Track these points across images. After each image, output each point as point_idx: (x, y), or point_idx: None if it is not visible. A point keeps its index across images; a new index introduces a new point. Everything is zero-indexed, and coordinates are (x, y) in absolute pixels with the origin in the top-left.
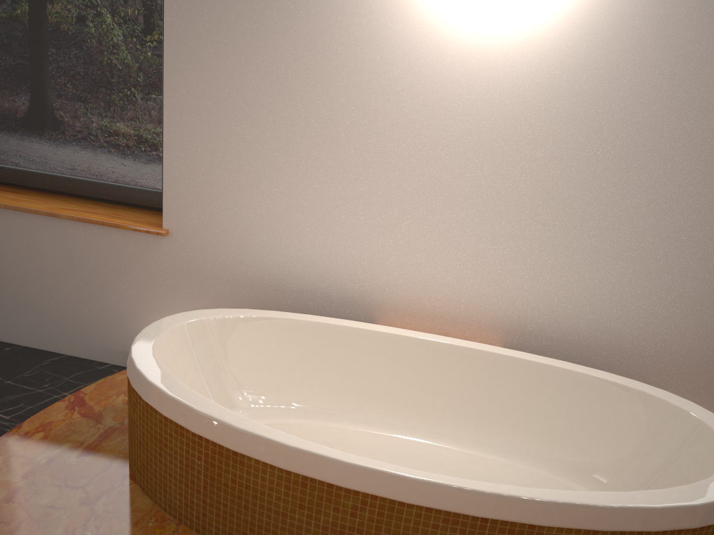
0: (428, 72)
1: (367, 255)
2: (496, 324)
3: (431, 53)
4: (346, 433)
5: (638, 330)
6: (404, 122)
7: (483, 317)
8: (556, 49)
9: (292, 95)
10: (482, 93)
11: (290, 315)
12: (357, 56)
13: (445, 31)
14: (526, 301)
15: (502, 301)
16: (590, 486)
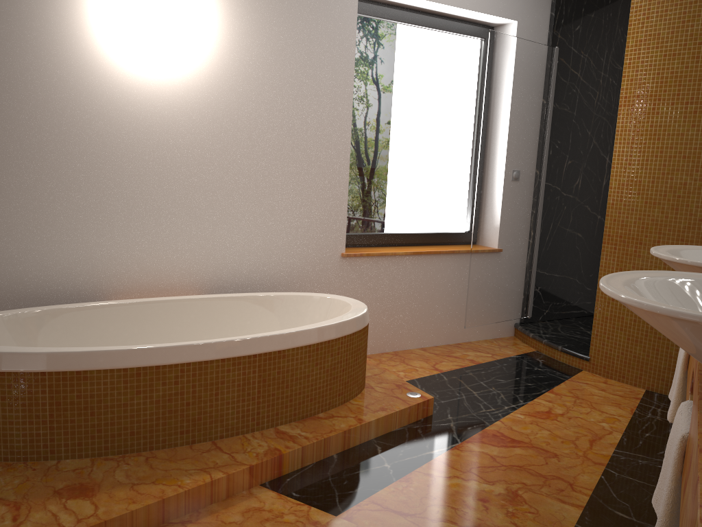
0: (117, 112)
1: (90, 253)
2: (196, 285)
3: (117, 100)
4: None
5: (282, 268)
6: (105, 149)
7: (186, 282)
8: (199, 95)
9: (7, 134)
10: (158, 125)
11: (44, 307)
12: (60, 103)
13: (125, 85)
14: (213, 264)
15: (197, 267)
16: None
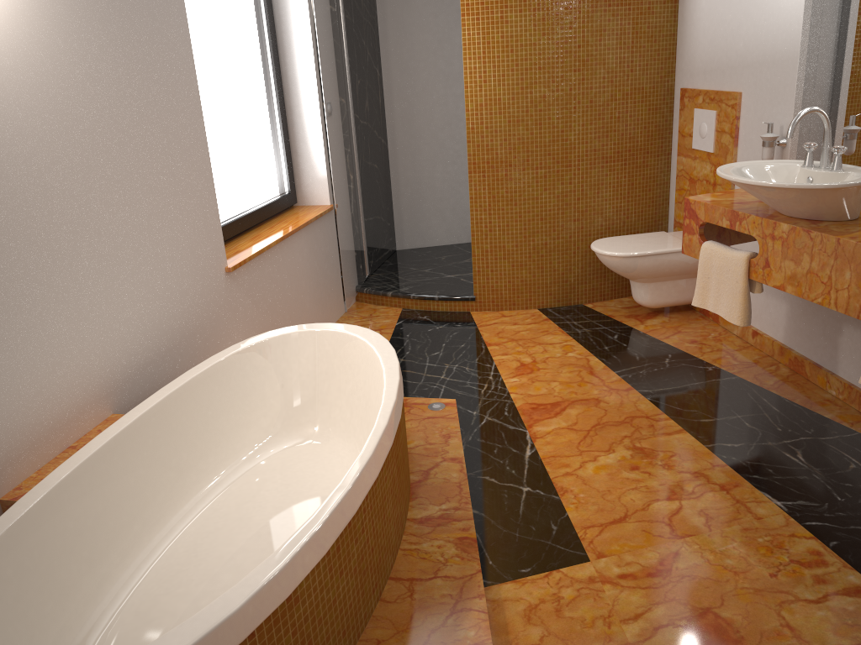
0: None
1: None
2: (99, 393)
3: None
4: (127, 608)
5: (179, 317)
6: None
7: (87, 395)
8: (20, 60)
9: None
10: None
11: None
12: None
13: None
14: (109, 349)
15: (93, 365)
16: (274, 443)
